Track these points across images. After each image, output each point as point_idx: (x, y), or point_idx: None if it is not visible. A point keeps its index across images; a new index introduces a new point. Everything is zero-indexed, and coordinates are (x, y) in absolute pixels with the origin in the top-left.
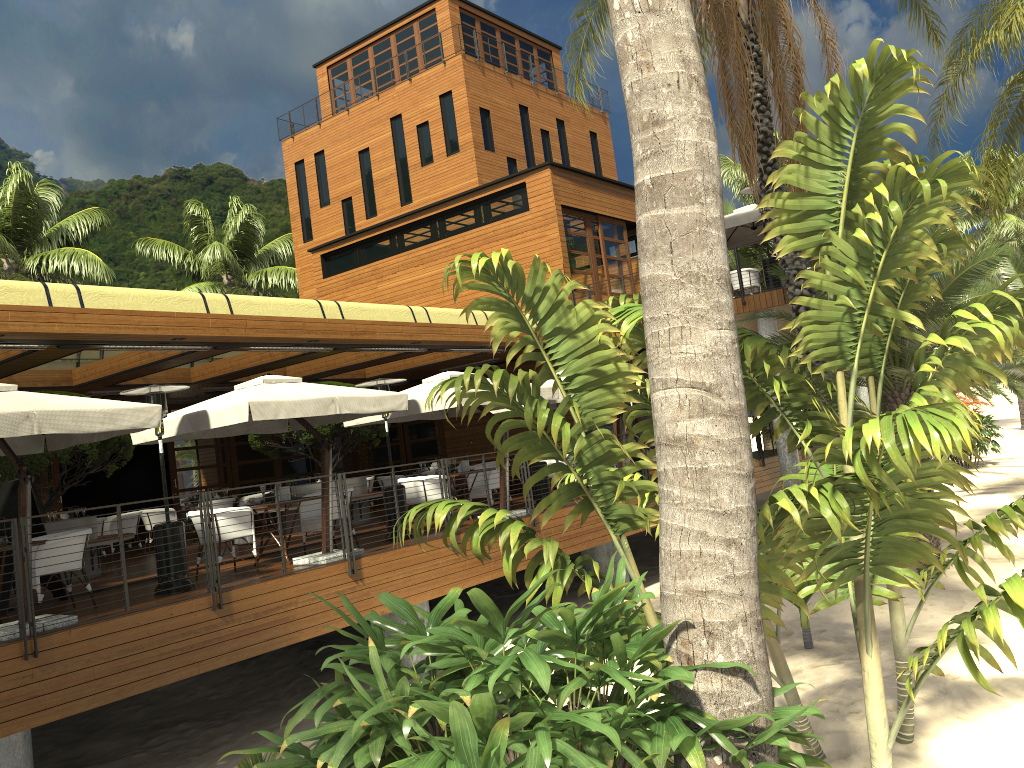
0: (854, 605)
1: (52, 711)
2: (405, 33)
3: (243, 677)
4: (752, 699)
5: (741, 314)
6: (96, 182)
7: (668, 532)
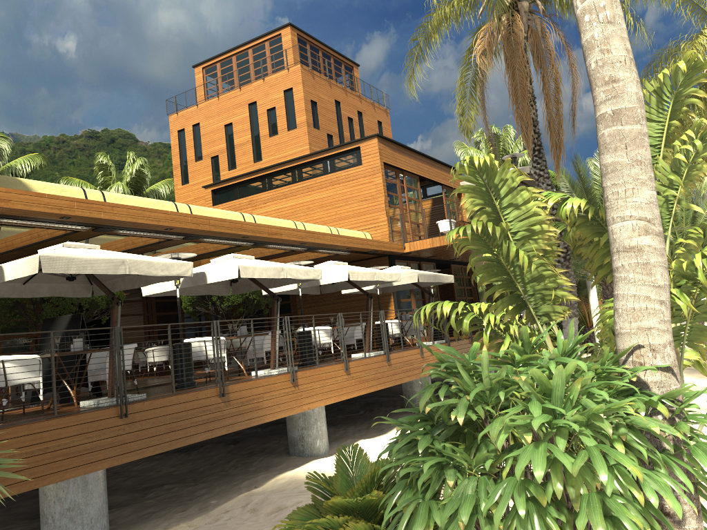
0: None
1: (134, 453)
2: (259, 48)
3: (192, 461)
4: (676, 385)
5: None
6: (34, 136)
7: (624, 298)
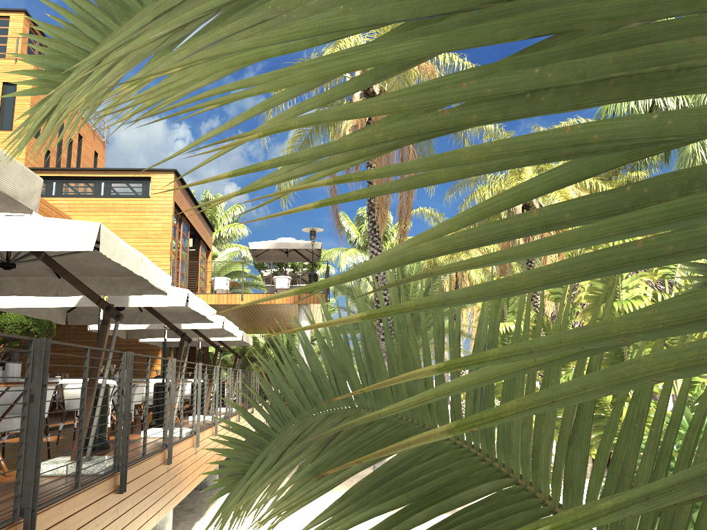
0: None
1: None
2: None
3: None
4: None
5: (295, 304)
6: None
7: None
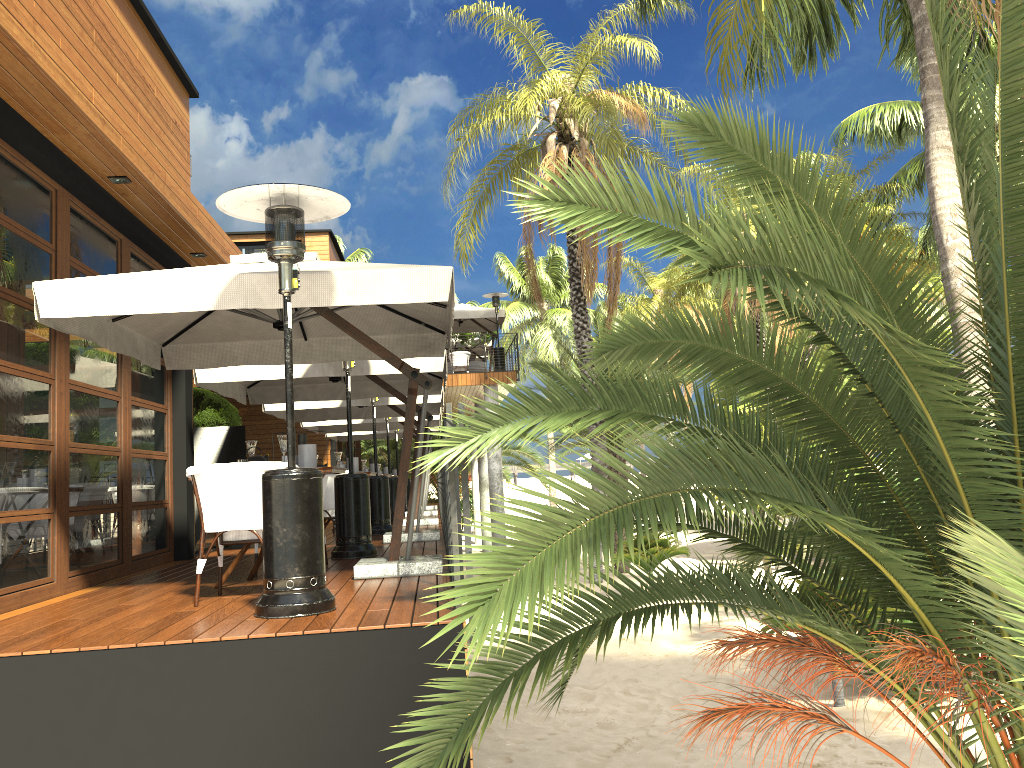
0: None
1: None
2: None
3: None
4: None
5: (480, 385)
6: None
7: None
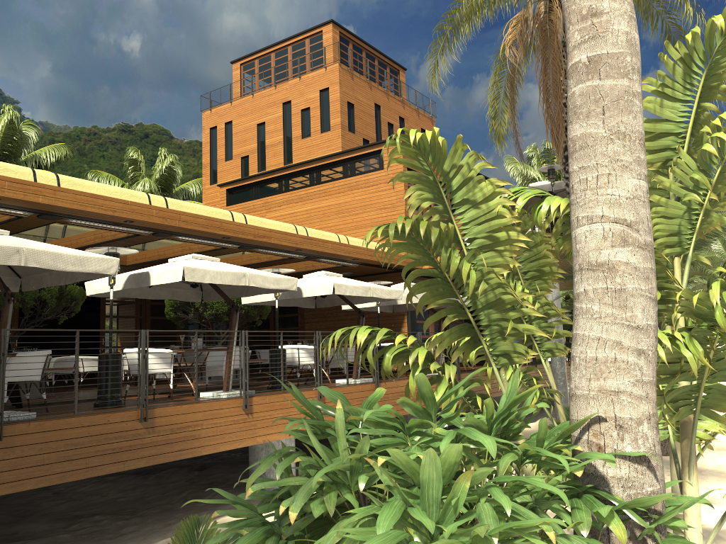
0: (673, 443)
1: (7, 486)
2: (299, 45)
3: (145, 486)
4: (653, 486)
5: None
6: (64, 127)
7: (584, 342)
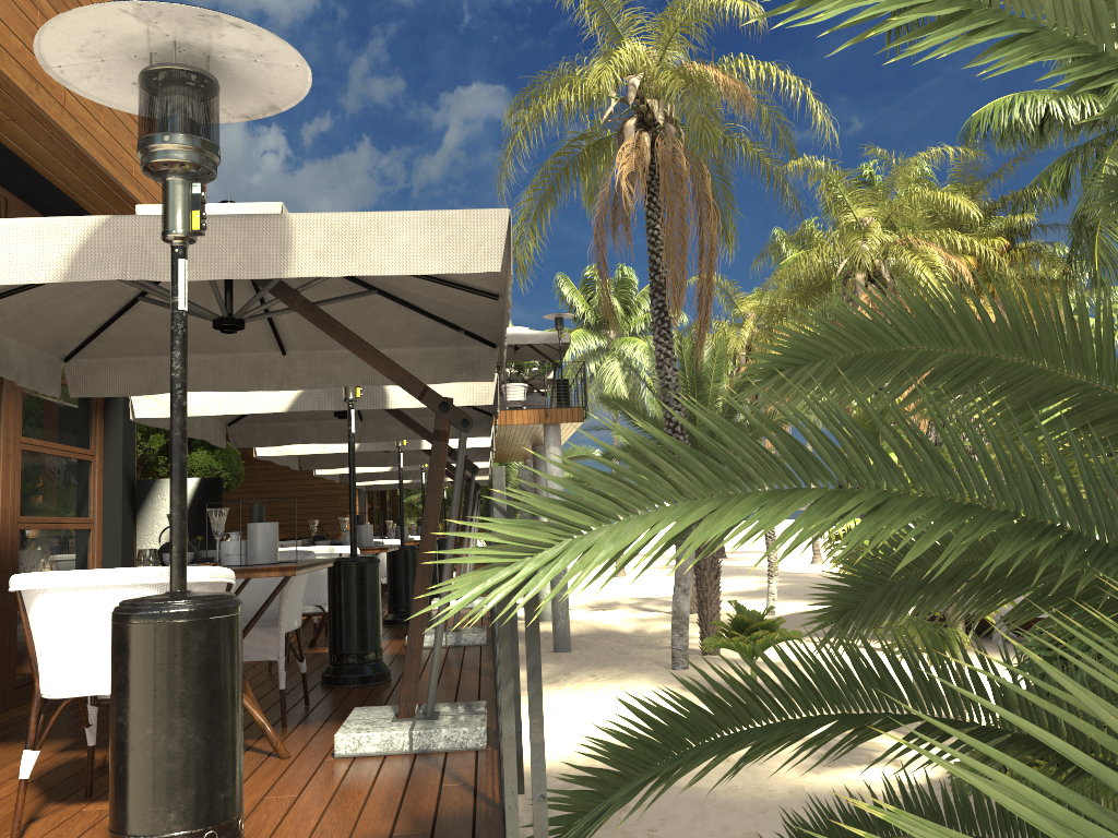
0: None
1: None
2: None
3: None
4: None
5: (540, 424)
6: None
7: None
